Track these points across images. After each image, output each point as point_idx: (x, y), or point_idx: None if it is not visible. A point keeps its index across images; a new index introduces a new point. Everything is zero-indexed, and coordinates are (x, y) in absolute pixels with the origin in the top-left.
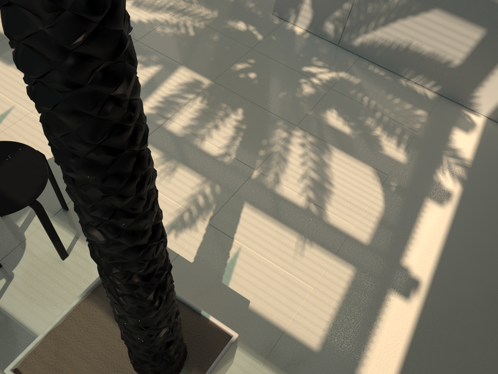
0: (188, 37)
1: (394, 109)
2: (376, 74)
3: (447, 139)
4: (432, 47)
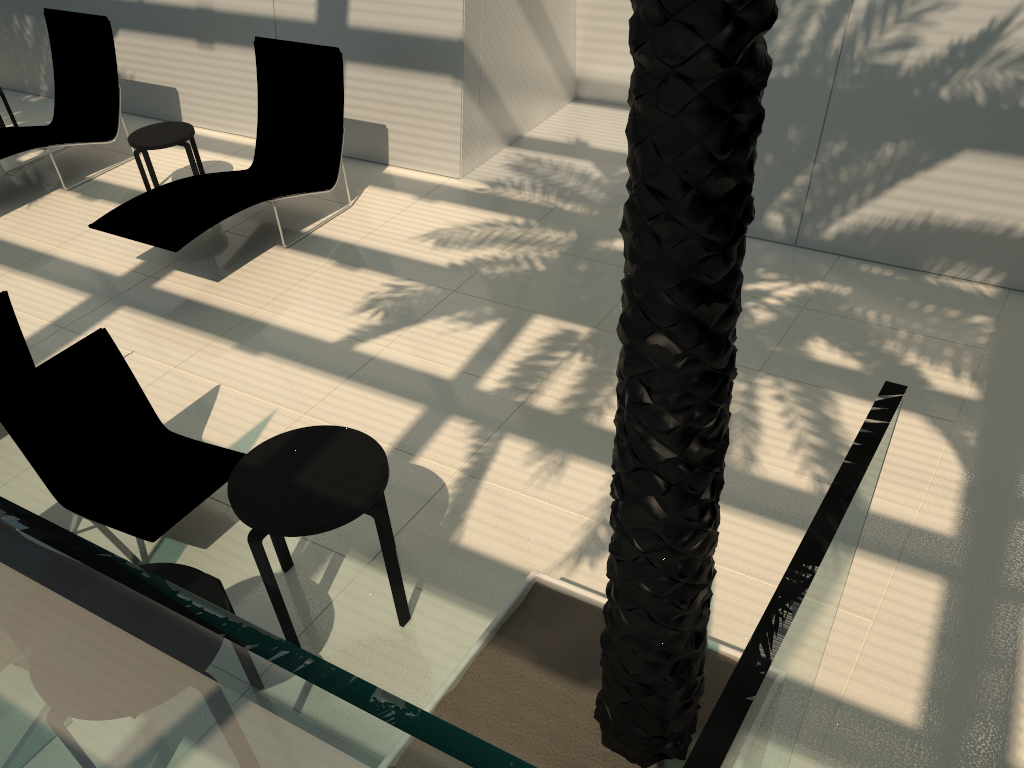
0: (536, 274)
1: (928, 322)
2: (877, 275)
3: None
4: (972, 212)
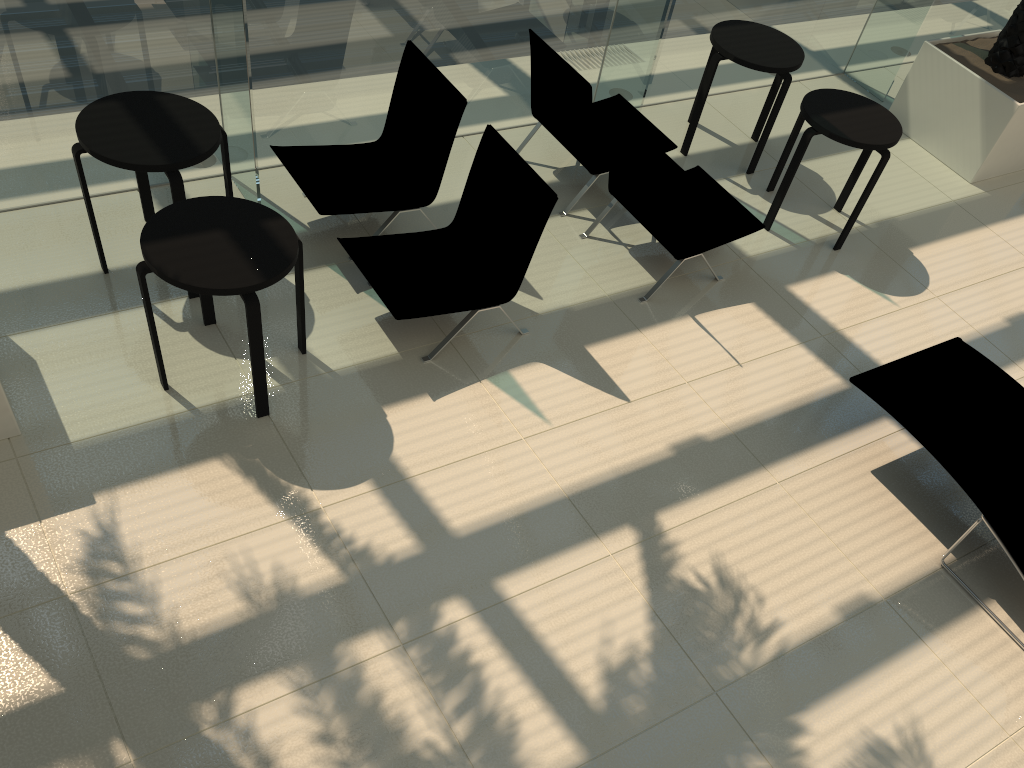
0: None
1: None
2: None
3: None
4: None
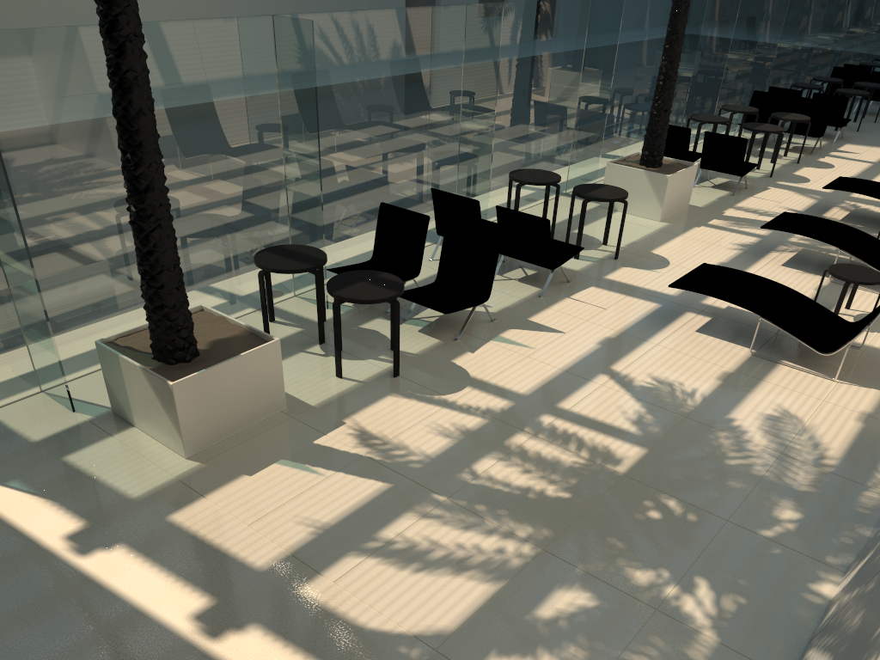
0: (718, 458)
1: None
2: None
3: None
4: None
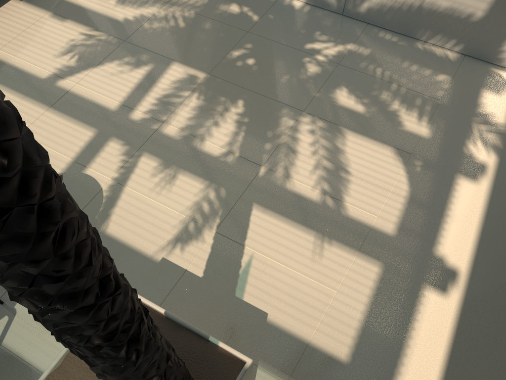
0: (178, 29)
1: (411, 78)
2: (388, 41)
3: (475, 104)
4: (449, 1)
